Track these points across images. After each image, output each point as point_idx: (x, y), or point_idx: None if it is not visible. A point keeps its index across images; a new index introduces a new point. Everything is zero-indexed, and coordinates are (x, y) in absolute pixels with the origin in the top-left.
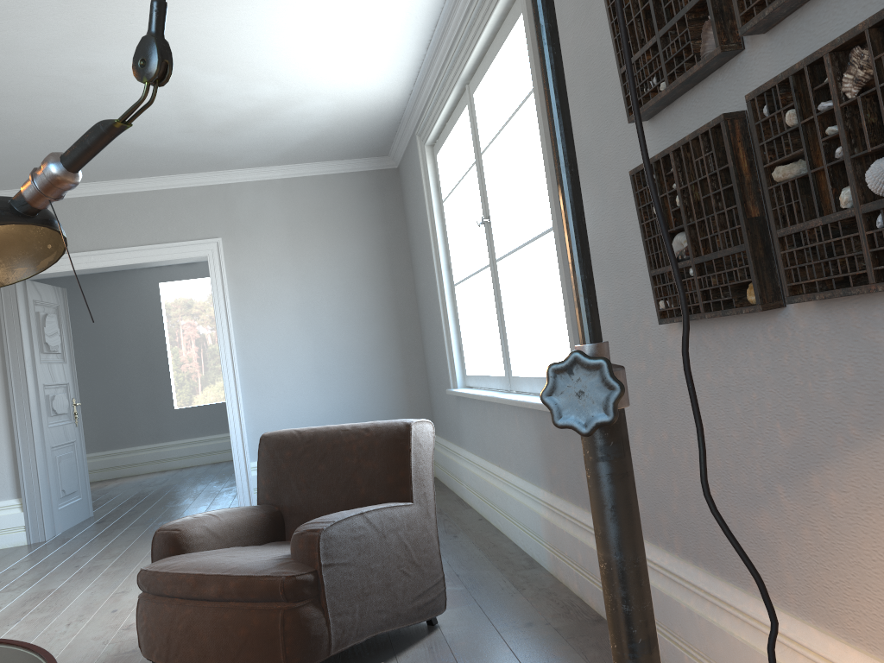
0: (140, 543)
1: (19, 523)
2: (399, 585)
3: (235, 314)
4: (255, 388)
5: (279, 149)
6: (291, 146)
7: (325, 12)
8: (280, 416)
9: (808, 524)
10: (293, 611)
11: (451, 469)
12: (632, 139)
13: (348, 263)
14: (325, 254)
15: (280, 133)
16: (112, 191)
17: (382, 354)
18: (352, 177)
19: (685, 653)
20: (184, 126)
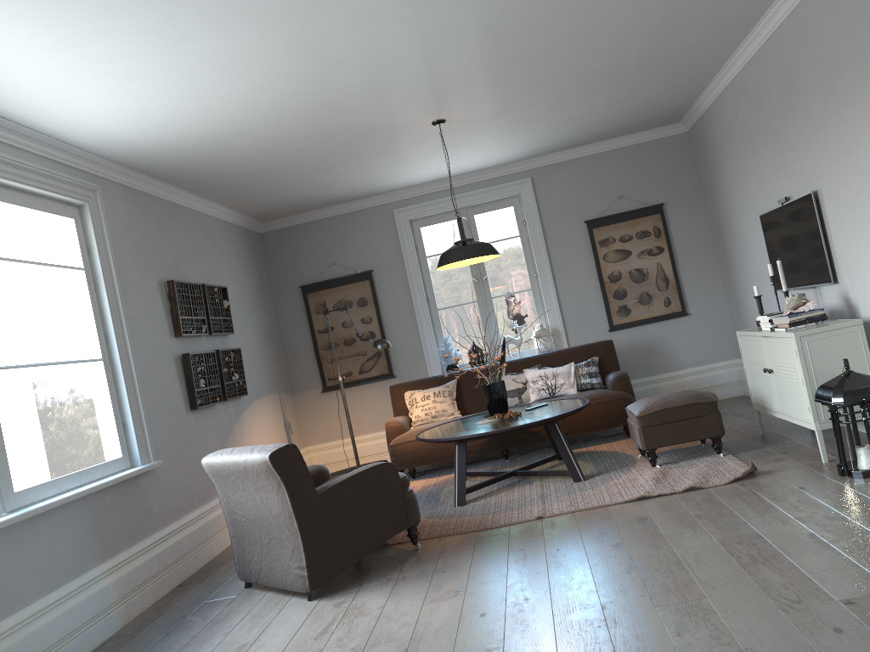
0: None
1: None
2: None
3: None
4: None
5: None
6: None
7: (91, 79)
8: None
9: None
10: None
11: None
12: (168, 339)
13: None
14: None
15: None
16: None
17: None
18: None
19: (212, 541)
20: None
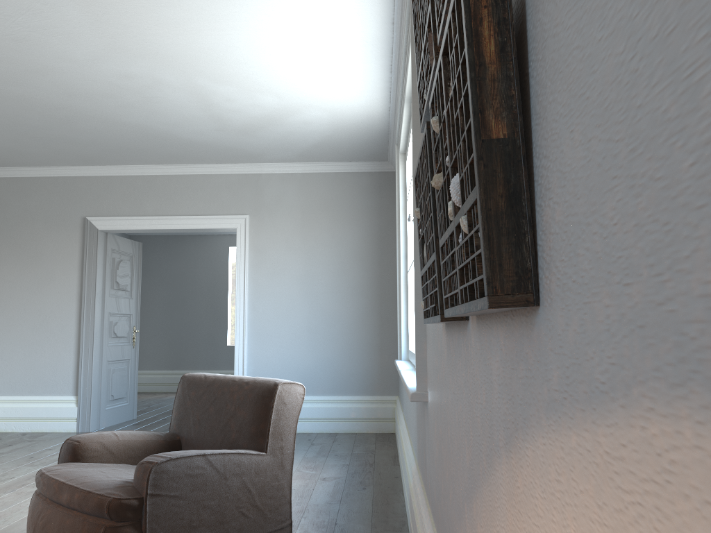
0: None
1: (73, 415)
2: (234, 524)
3: (251, 276)
4: (259, 336)
5: (295, 149)
6: (304, 147)
7: (294, 38)
8: (275, 362)
9: None
10: (113, 529)
11: (397, 428)
12: None
13: (345, 245)
14: (328, 236)
15: (291, 136)
16: (174, 172)
17: (364, 323)
18: (357, 176)
19: None
20: (214, 125)
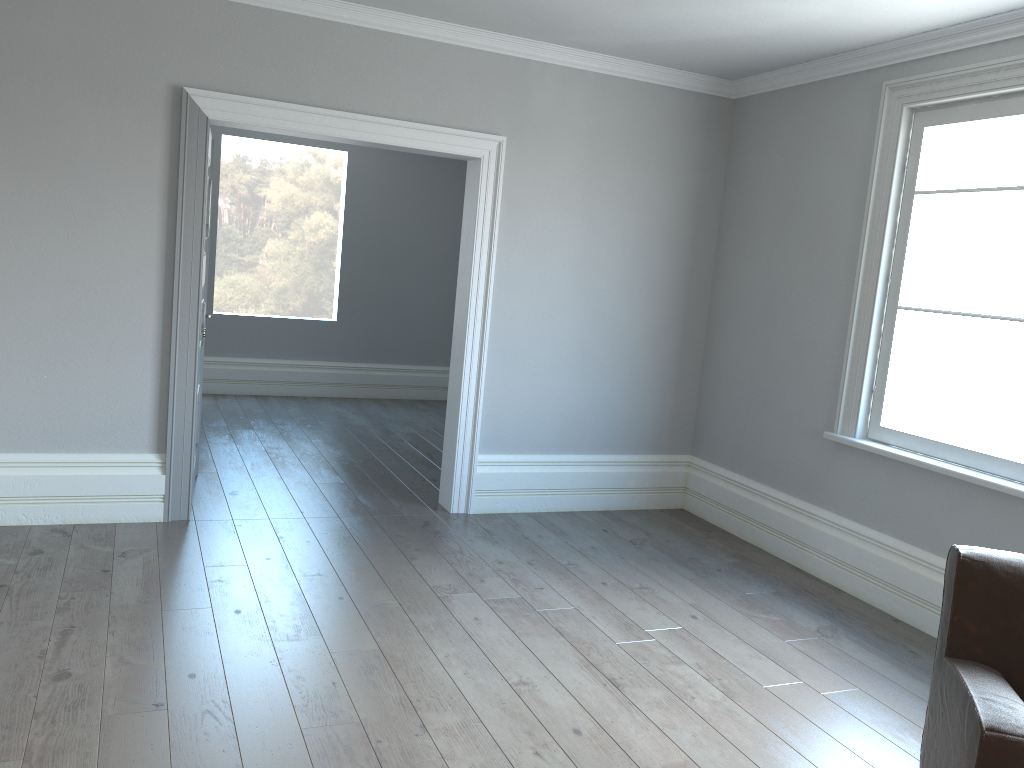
0: (383, 562)
1: (156, 490)
2: None
3: (498, 250)
4: (502, 356)
5: (647, 39)
6: (668, 40)
7: None
8: (524, 400)
9: None
10: None
11: (770, 522)
12: None
13: (647, 214)
14: (624, 194)
15: (694, 23)
16: (373, 24)
17: (658, 343)
18: (679, 96)
19: None
20: None
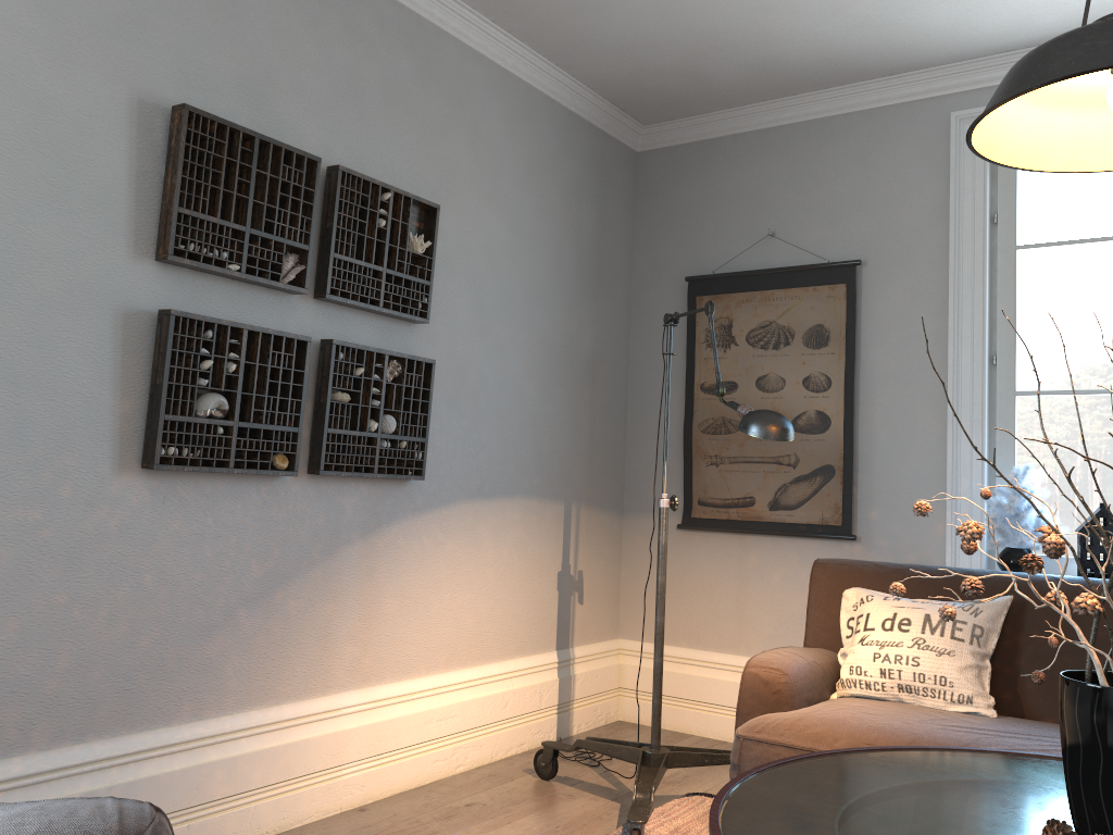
0: None
1: None
2: None
3: None
4: None
5: None
6: None
7: None
8: None
9: (264, 631)
10: None
11: None
12: (115, 258)
13: None
14: None
15: None
16: None
17: None
18: None
19: None
20: None
